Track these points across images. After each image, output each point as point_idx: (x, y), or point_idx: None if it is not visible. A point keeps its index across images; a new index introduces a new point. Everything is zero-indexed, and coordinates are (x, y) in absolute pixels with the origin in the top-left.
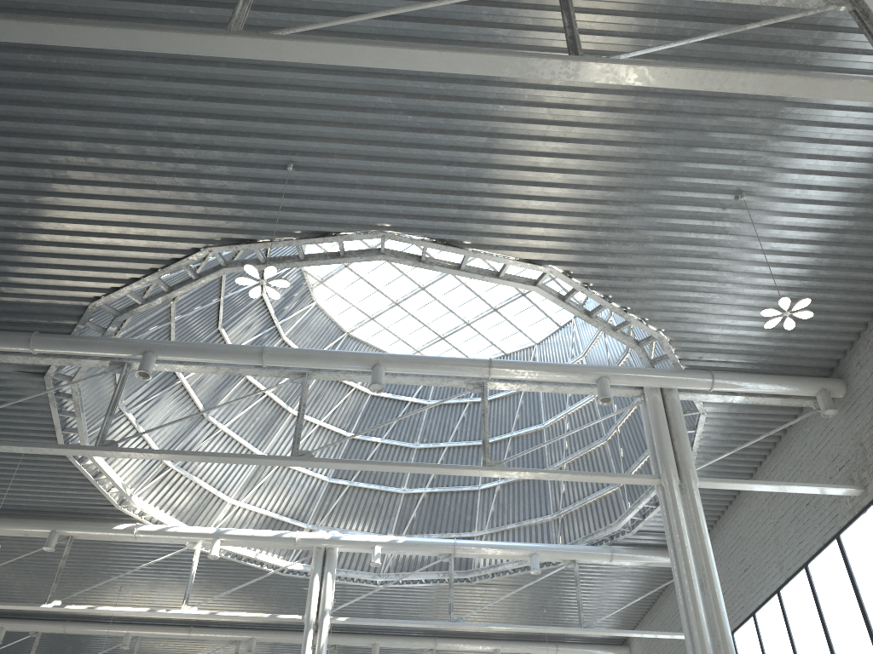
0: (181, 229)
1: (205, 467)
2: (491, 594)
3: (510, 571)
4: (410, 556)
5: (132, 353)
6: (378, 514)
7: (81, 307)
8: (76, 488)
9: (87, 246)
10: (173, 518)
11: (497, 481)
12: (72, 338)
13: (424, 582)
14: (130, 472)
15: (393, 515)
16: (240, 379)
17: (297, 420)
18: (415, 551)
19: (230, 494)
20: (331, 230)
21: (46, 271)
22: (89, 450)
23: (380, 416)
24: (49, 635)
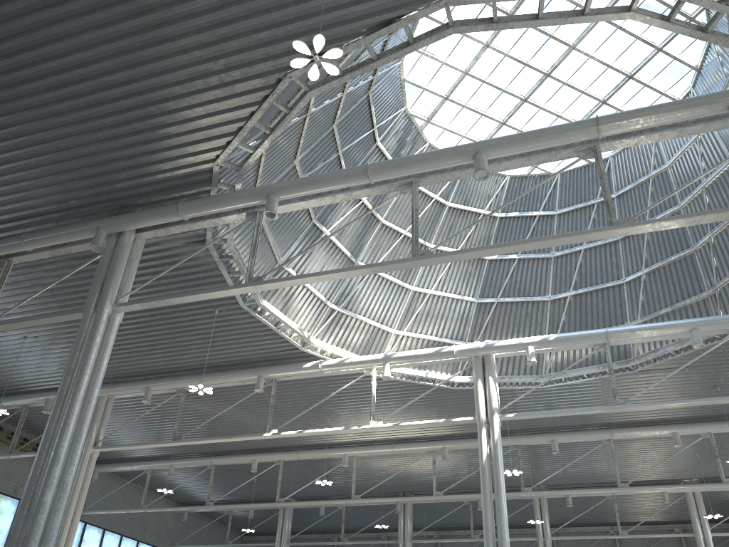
0: (258, 63)
1: (366, 306)
2: (657, 380)
3: (672, 354)
4: (568, 356)
5: (258, 199)
6: (529, 323)
7: (209, 170)
8: (266, 338)
9: (191, 107)
10: (348, 351)
11: (641, 271)
12: (209, 198)
13: (586, 377)
14: (304, 318)
15: (543, 322)
16: (377, 225)
17: (412, 225)
18: (568, 345)
19: (393, 326)
20: (392, 16)
21: (170, 142)
22: (240, 288)
23: (512, 235)
24: (291, 463)
